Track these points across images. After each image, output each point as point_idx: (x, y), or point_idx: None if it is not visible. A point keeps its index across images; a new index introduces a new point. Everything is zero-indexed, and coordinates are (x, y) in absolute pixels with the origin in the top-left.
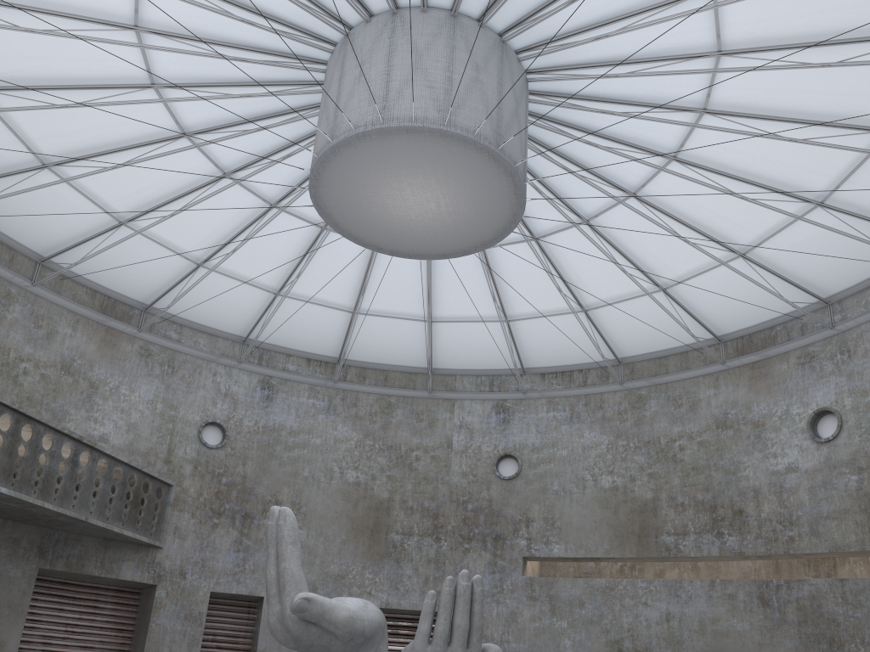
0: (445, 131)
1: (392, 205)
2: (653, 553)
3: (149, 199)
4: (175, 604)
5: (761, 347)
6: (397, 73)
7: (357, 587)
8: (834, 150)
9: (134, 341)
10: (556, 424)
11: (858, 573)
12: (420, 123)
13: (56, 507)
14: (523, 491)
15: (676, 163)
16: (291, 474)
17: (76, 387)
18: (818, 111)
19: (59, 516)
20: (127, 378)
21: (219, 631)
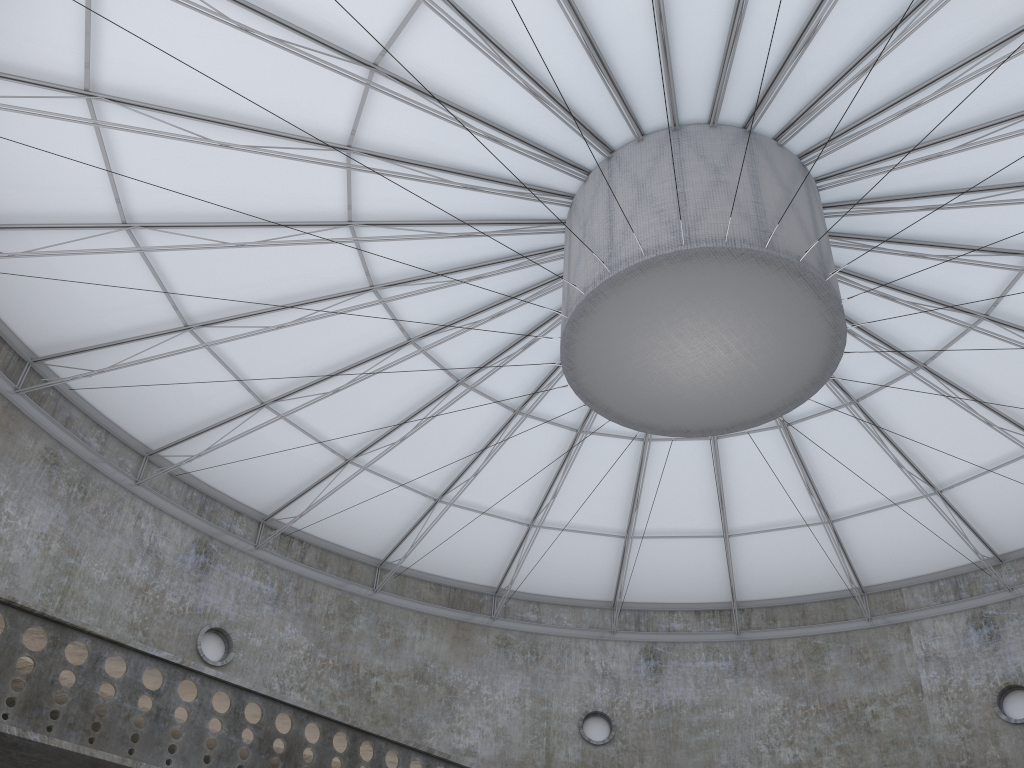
0: (685, 250)
1: (671, 370)
2: None
3: (453, 466)
4: None
5: None
6: (619, 214)
7: None
8: None
9: (489, 632)
10: None
11: None
12: (653, 253)
13: None
14: None
15: None
16: (705, 765)
17: (432, 695)
18: None
19: None
20: (486, 675)
21: None
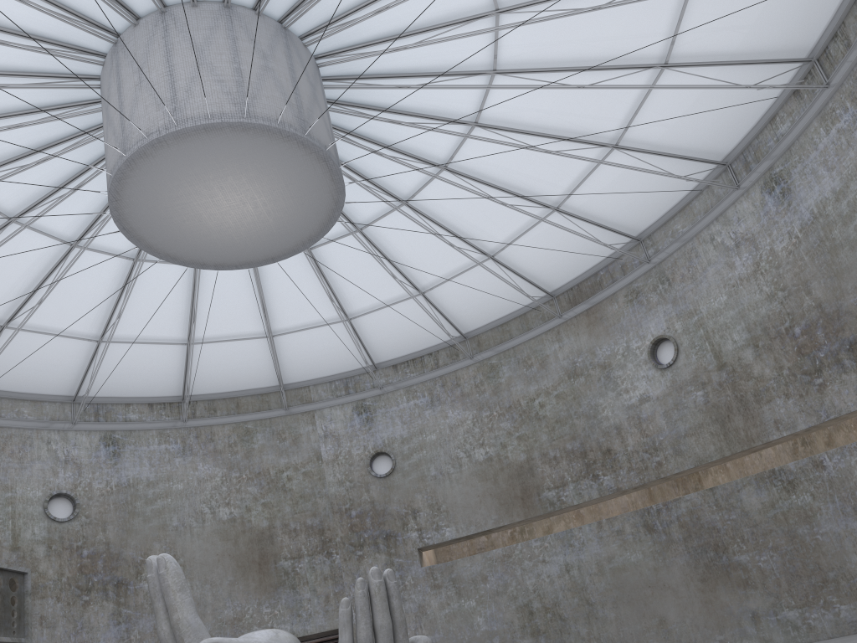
0: (246, 123)
1: (206, 215)
2: (540, 511)
3: None
4: None
5: (591, 294)
6: (180, 72)
7: (257, 626)
8: (618, 92)
9: None
10: (419, 411)
11: (721, 481)
12: (218, 119)
13: None
14: (403, 484)
15: (479, 129)
16: (160, 528)
17: None
18: (597, 57)
19: None
20: None
21: None
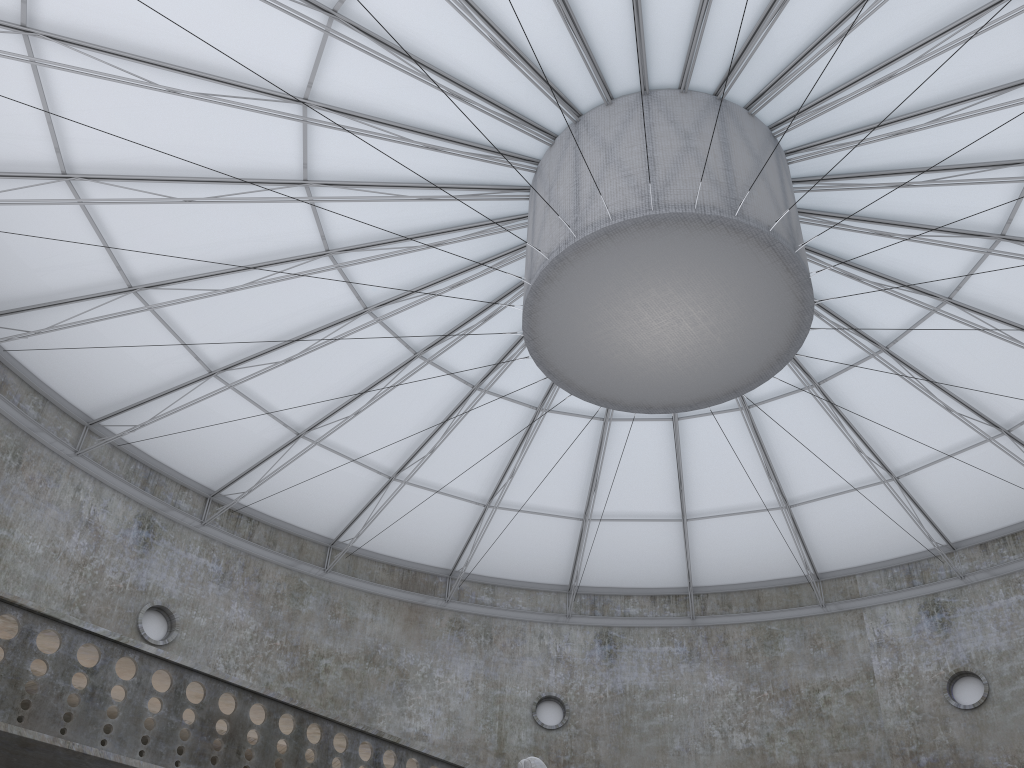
0: (653, 215)
1: (636, 343)
2: None
3: (409, 443)
4: None
5: None
6: (586, 178)
7: None
8: None
9: (442, 614)
10: None
11: None
12: (620, 218)
13: None
14: (1002, 722)
15: None
16: (658, 750)
17: (383, 678)
18: None
19: None
20: (439, 658)
21: None
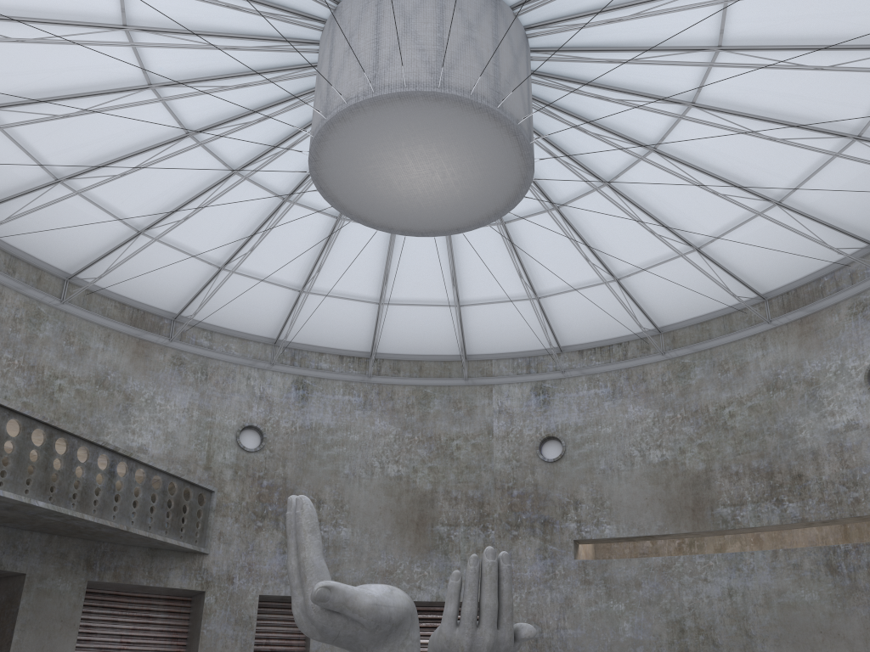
0: (439, 93)
1: (396, 181)
2: (710, 526)
3: (163, 205)
4: (225, 610)
5: (809, 301)
6: (386, 40)
7: (406, 582)
8: (867, 76)
9: (166, 351)
10: (598, 401)
11: None
12: (413, 88)
13: (96, 518)
14: (569, 472)
15: (696, 110)
16: (332, 473)
17: (111, 400)
18: (844, 34)
19: (100, 528)
20: (161, 388)
21: (272, 634)
